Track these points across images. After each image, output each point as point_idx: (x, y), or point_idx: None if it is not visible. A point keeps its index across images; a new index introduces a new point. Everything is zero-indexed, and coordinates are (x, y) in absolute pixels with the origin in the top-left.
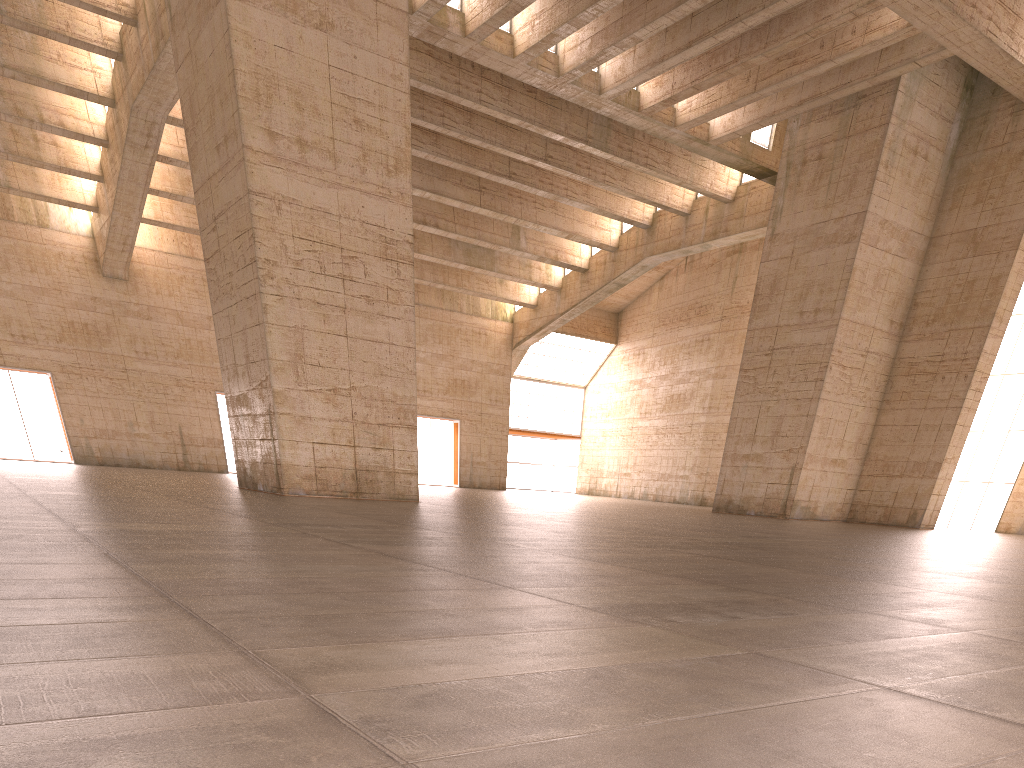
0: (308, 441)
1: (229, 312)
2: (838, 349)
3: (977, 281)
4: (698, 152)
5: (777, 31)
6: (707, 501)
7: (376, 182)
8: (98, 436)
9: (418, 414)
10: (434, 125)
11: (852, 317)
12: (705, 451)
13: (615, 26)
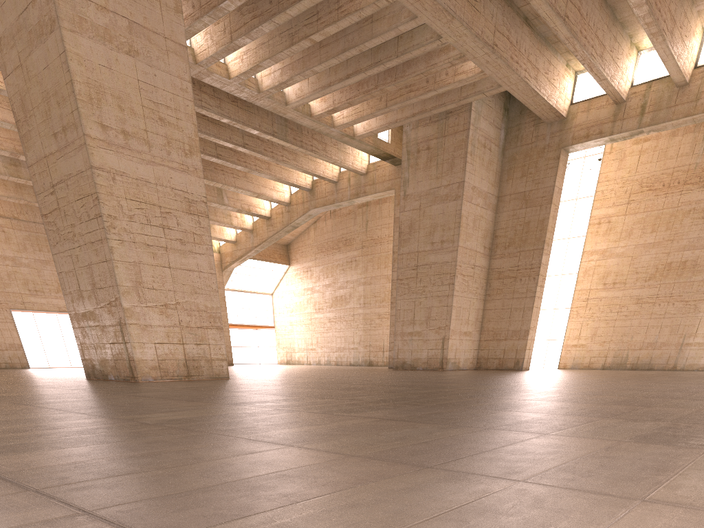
0: (151, 342)
1: (72, 253)
2: (459, 264)
3: (531, 222)
4: (347, 143)
5: (402, 71)
6: (373, 363)
7: (178, 161)
8: None
9: None
10: None
11: (464, 245)
12: (366, 331)
13: (298, 62)
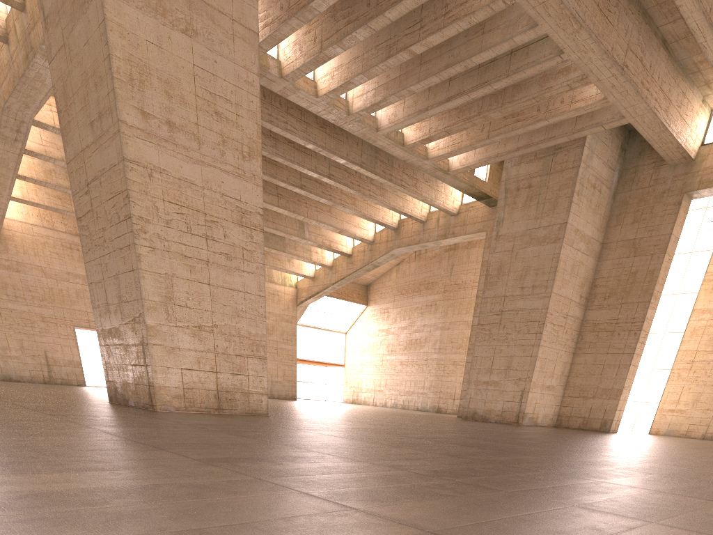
0: (177, 367)
1: (101, 261)
2: (550, 312)
3: (638, 272)
4: (440, 179)
5: (510, 96)
6: (442, 410)
7: (233, 164)
8: None
9: None
10: None
11: (558, 292)
12: (438, 377)
13: (394, 81)
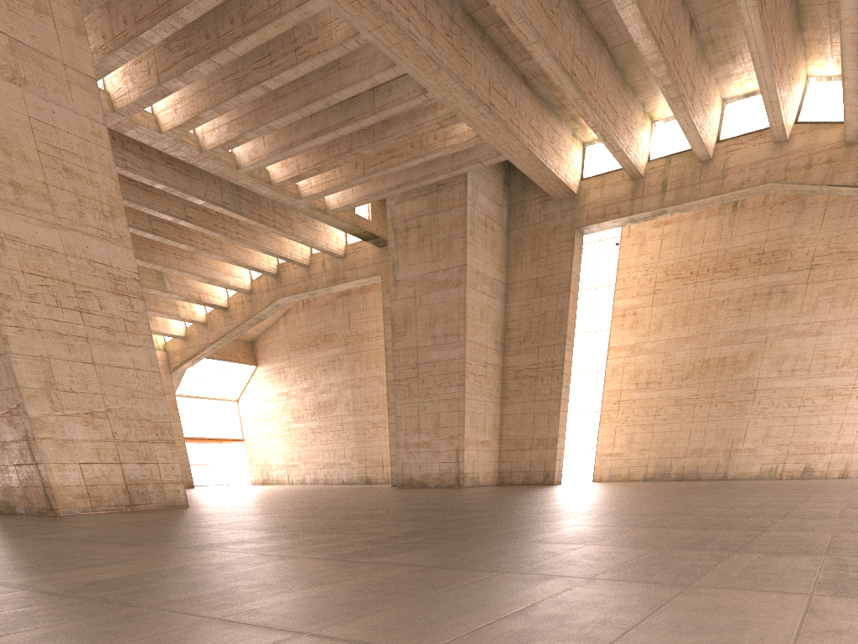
0: (74, 462)
1: None
2: (469, 362)
3: (548, 313)
4: (318, 219)
5: (380, 132)
6: (371, 480)
7: (95, 225)
8: None
9: None
10: None
11: (472, 339)
12: (359, 443)
13: (249, 116)
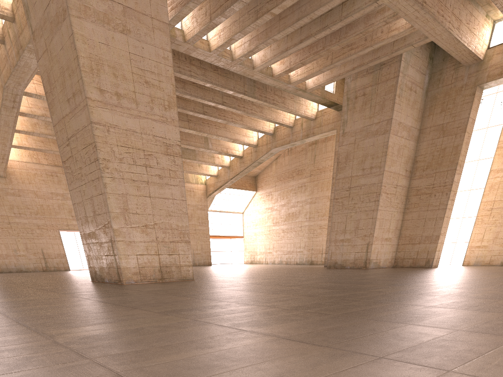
0: (134, 254)
1: (80, 188)
2: (384, 185)
3: (446, 148)
4: (300, 96)
5: (345, 33)
6: (314, 262)
7: (159, 114)
8: None
9: None
10: None
11: (389, 169)
12: (310, 238)
13: (262, 34)
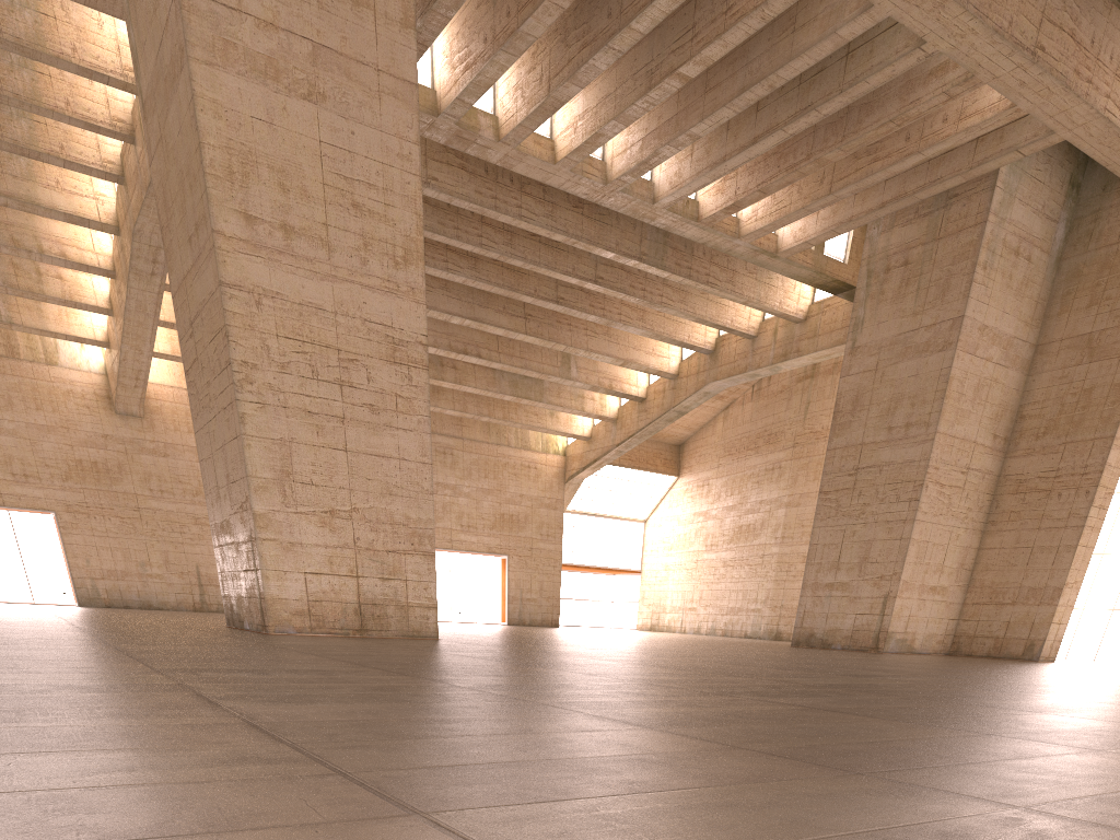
0: (299, 571)
1: (209, 427)
2: (935, 465)
3: (1096, 388)
4: (765, 266)
5: (856, 122)
6: (783, 635)
7: (381, 275)
8: (105, 577)
9: (462, 550)
10: (471, 245)
11: (950, 431)
12: (779, 583)
13: (669, 124)
